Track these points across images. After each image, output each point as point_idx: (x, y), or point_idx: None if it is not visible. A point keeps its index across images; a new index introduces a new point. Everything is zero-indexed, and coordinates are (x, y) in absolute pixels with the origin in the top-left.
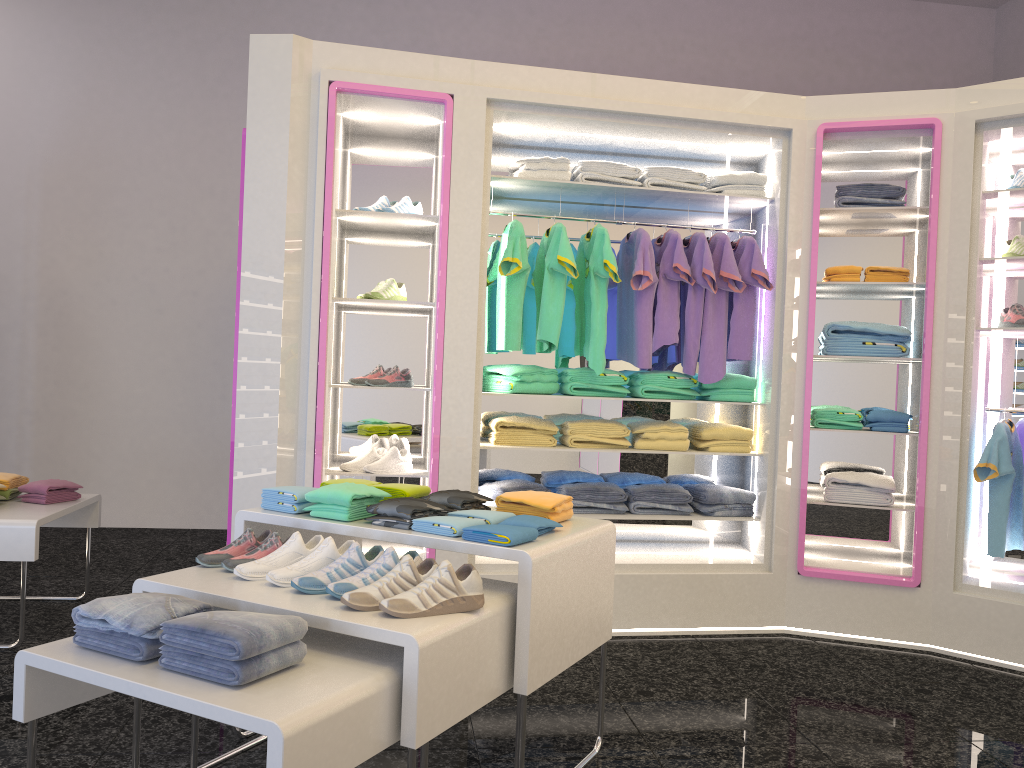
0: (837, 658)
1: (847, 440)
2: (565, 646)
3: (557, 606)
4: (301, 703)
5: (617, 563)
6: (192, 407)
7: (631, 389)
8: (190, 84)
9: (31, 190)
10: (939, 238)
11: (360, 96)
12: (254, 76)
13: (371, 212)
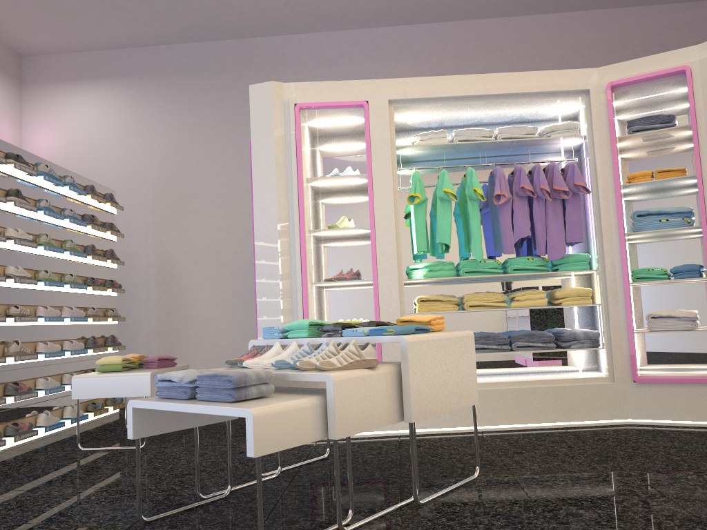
0: (664, 433)
1: (664, 291)
2: (439, 399)
3: (430, 373)
4: (265, 404)
5: (504, 381)
6: (245, 322)
7: (505, 270)
8: (231, 129)
9: (147, 203)
10: (700, 142)
11: (313, 110)
12: (253, 108)
13: (327, 177)
